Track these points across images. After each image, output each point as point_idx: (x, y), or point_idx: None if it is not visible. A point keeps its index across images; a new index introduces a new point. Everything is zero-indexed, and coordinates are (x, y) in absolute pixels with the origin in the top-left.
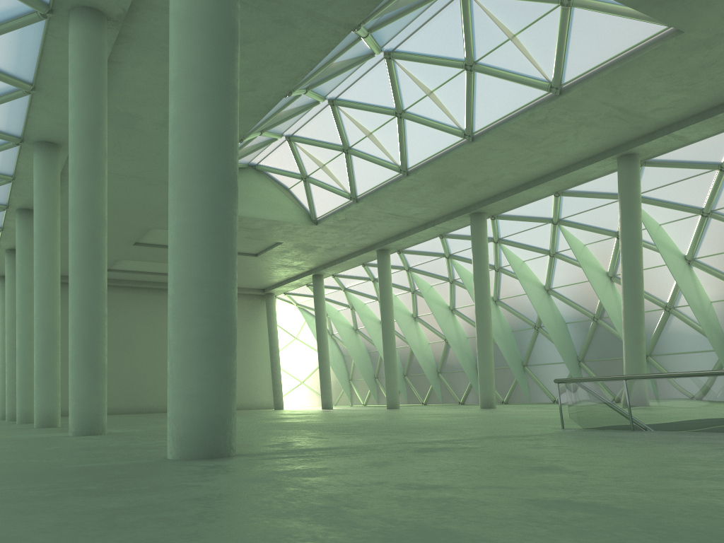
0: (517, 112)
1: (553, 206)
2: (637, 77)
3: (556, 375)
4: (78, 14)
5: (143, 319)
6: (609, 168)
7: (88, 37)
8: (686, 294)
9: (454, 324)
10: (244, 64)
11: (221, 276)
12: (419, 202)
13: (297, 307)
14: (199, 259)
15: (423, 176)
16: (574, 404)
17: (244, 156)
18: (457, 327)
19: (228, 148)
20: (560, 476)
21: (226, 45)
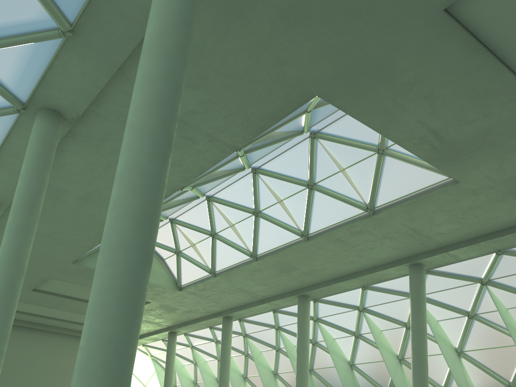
0: (341, 223)
1: (360, 296)
2: (426, 209)
3: None
4: (44, 113)
5: (23, 355)
6: (402, 272)
7: (46, 130)
8: (457, 380)
9: (276, 386)
10: None
11: (128, 334)
12: (261, 282)
13: (150, 358)
14: (112, 318)
15: (268, 262)
16: None
17: None
18: None
19: (151, 228)
20: None
21: (164, 152)
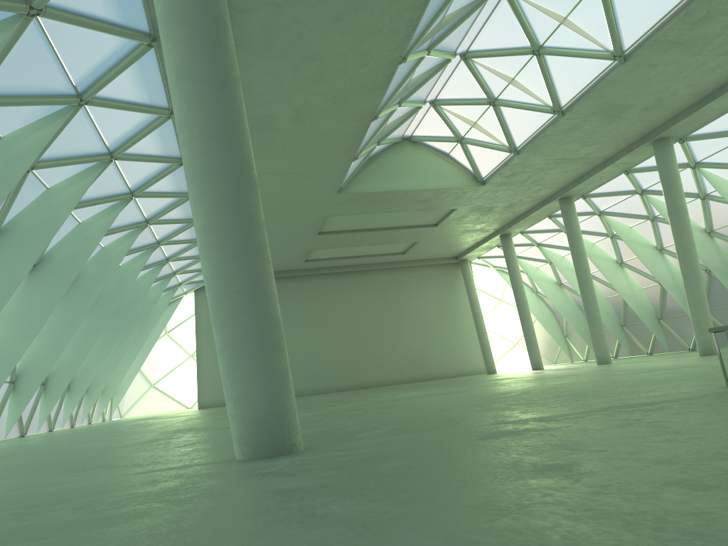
0: (669, 16)
1: None
2: None
3: None
4: None
5: (348, 301)
6: None
7: None
8: None
9: (666, 264)
10: (346, 42)
11: (247, 272)
12: (587, 141)
13: (495, 270)
14: (221, 260)
15: (581, 112)
16: None
17: (393, 131)
18: (669, 268)
19: (231, 141)
20: (543, 483)
21: (210, 36)
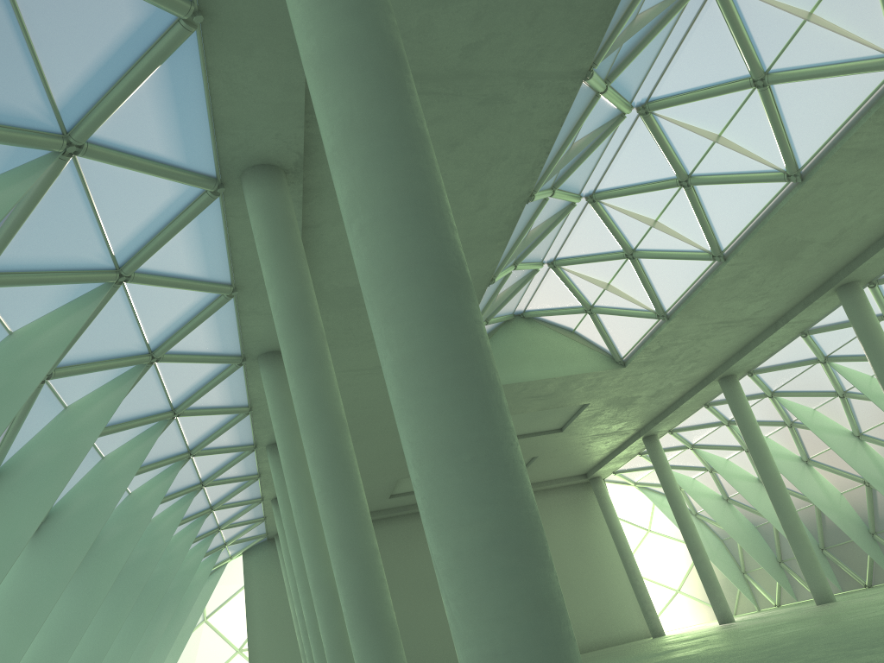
0: (855, 117)
1: None
2: None
3: None
4: (250, 177)
5: None
6: None
7: (267, 200)
8: None
9: (870, 455)
10: (463, 175)
11: (485, 428)
12: (755, 294)
13: (636, 488)
14: (440, 409)
15: (748, 254)
16: None
17: (504, 304)
18: (875, 460)
19: (435, 221)
20: None
21: (389, 74)
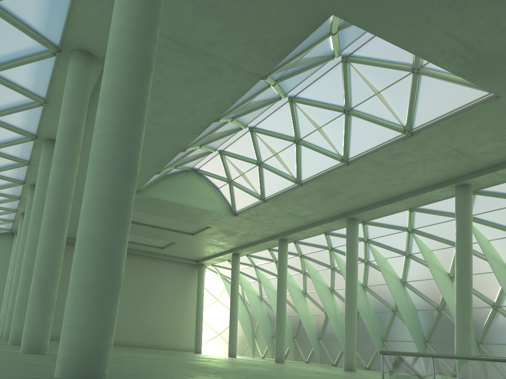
0: (380, 146)
1: (408, 218)
2: (467, 127)
3: (408, 350)
4: (76, 54)
5: None
6: (449, 194)
7: (80, 70)
8: None
9: (333, 301)
10: (187, 97)
11: (113, 237)
12: (309, 206)
13: (220, 276)
14: (98, 223)
15: (312, 187)
16: (393, 373)
17: (188, 162)
18: (334, 304)
19: (132, 144)
20: None
21: (141, 73)
